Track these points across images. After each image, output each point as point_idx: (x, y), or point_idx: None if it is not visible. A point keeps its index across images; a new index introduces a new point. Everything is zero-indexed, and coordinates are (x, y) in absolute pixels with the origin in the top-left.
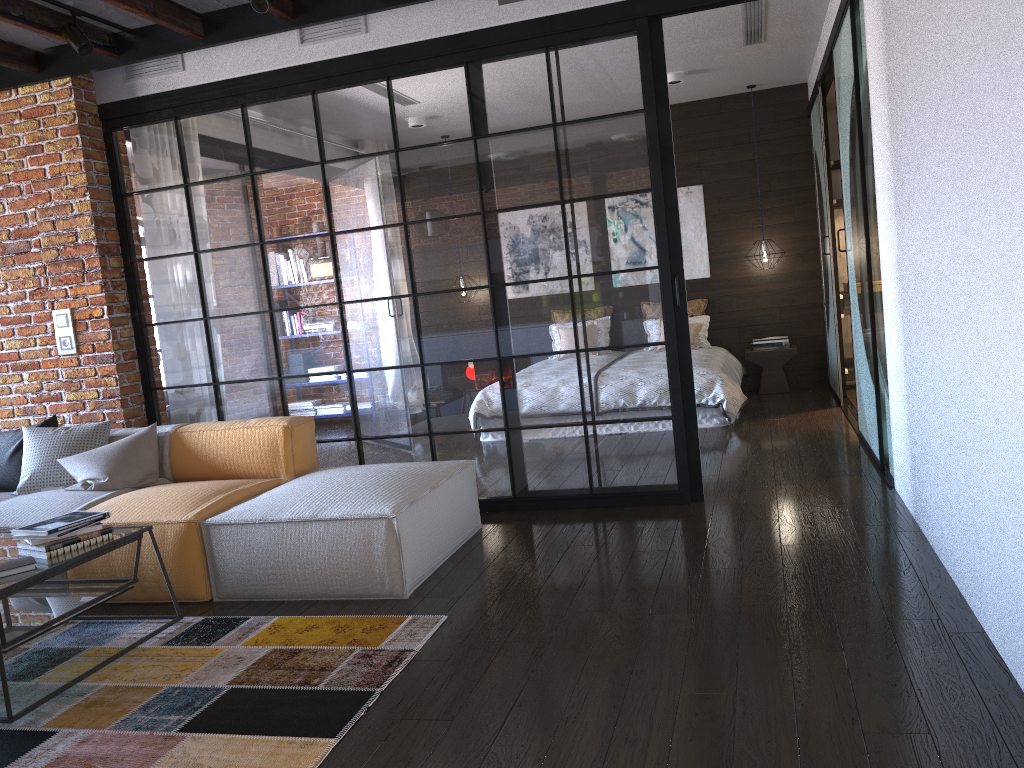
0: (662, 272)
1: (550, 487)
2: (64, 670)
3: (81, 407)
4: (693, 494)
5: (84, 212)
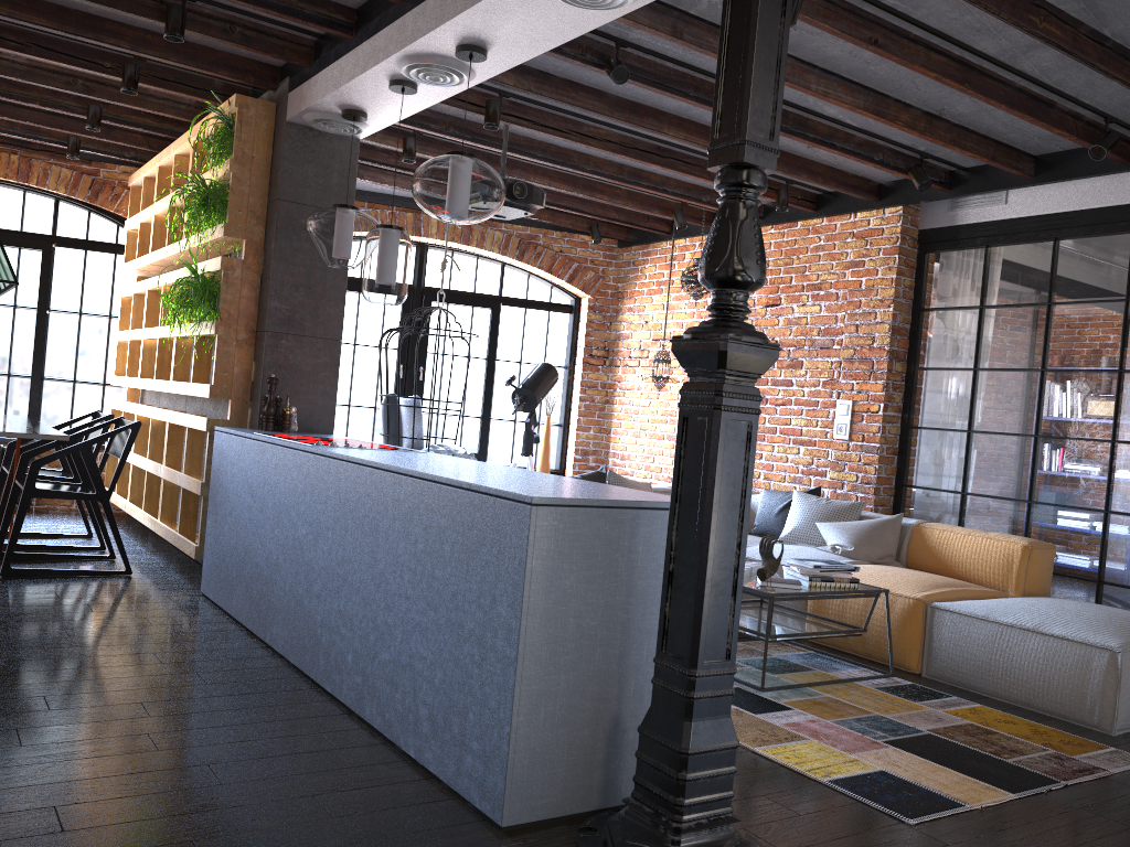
0: None
1: None
2: (797, 677)
3: (839, 486)
4: None
5: (884, 320)
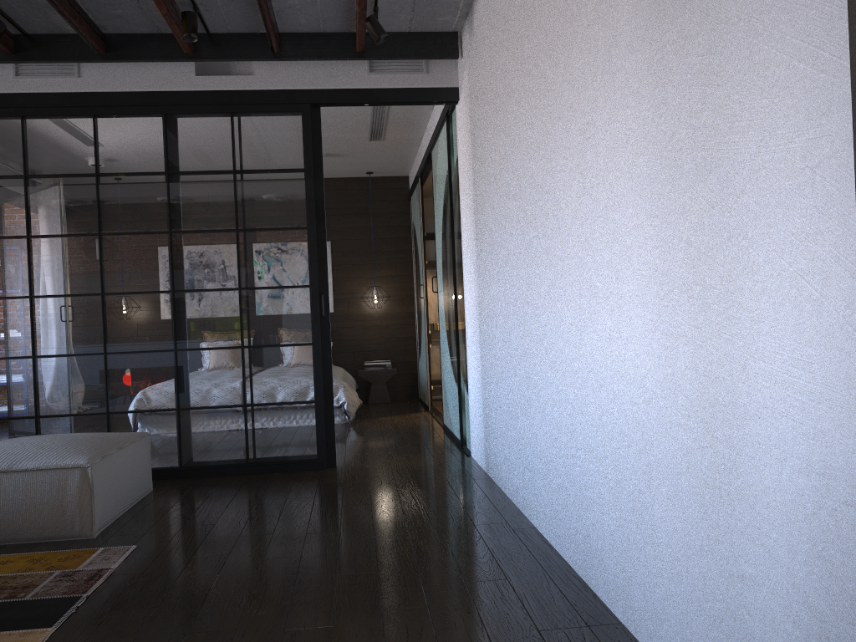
0: (313, 290)
1: (213, 458)
2: None
3: None
4: (328, 462)
5: None
